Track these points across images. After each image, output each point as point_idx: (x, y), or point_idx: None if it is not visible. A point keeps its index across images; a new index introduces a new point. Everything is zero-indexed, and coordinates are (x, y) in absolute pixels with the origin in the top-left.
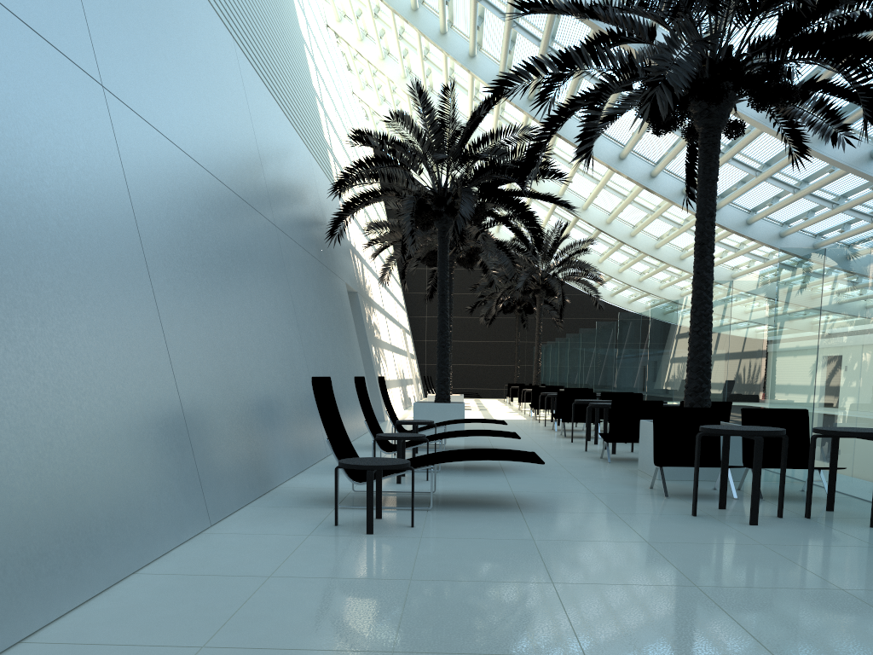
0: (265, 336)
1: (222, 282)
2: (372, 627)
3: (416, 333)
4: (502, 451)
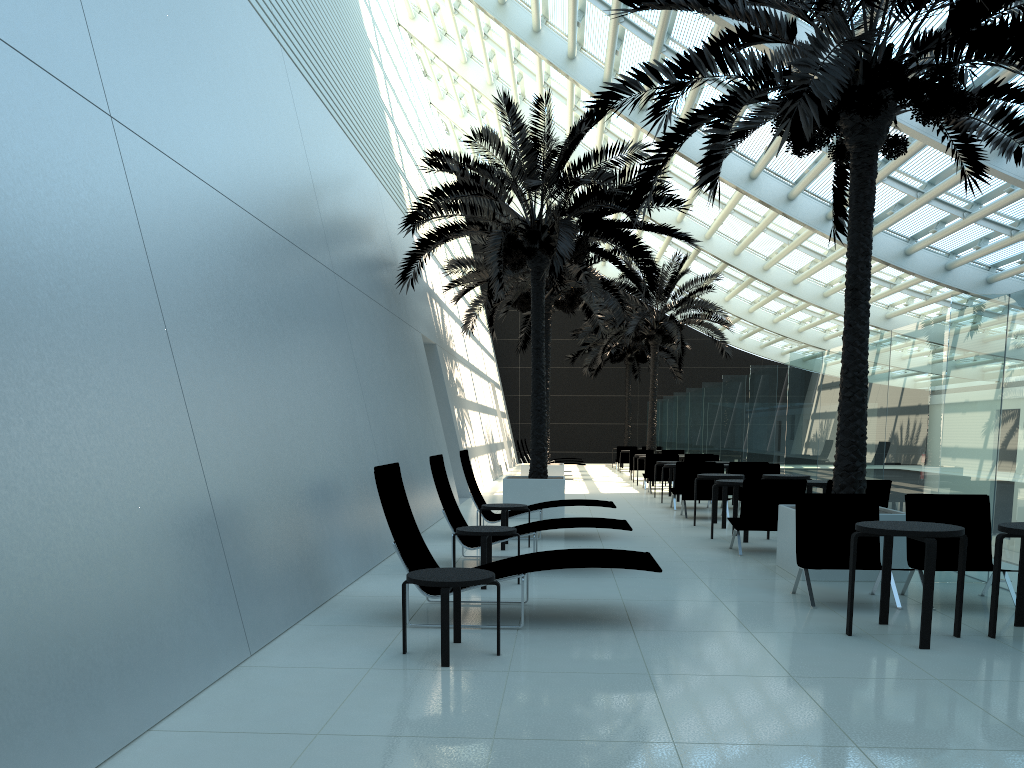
0: (321, 410)
1: (265, 349)
2: None
3: (508, 387)
4: (609, 553)
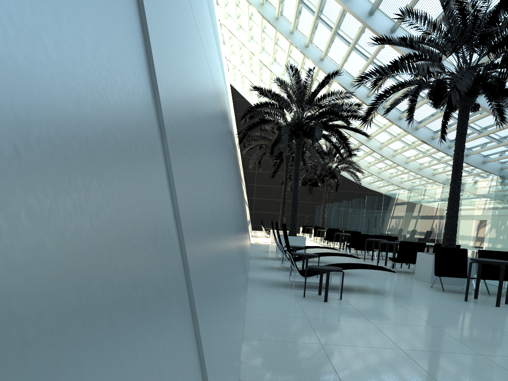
0: (237, 199)
1: (231, 173)
2: (380, 340)
3: (249, 194)
4: (367, 265)
